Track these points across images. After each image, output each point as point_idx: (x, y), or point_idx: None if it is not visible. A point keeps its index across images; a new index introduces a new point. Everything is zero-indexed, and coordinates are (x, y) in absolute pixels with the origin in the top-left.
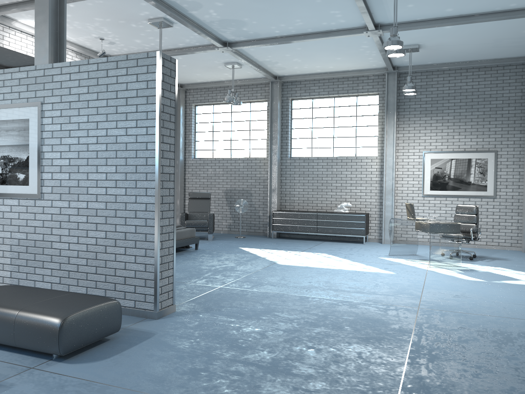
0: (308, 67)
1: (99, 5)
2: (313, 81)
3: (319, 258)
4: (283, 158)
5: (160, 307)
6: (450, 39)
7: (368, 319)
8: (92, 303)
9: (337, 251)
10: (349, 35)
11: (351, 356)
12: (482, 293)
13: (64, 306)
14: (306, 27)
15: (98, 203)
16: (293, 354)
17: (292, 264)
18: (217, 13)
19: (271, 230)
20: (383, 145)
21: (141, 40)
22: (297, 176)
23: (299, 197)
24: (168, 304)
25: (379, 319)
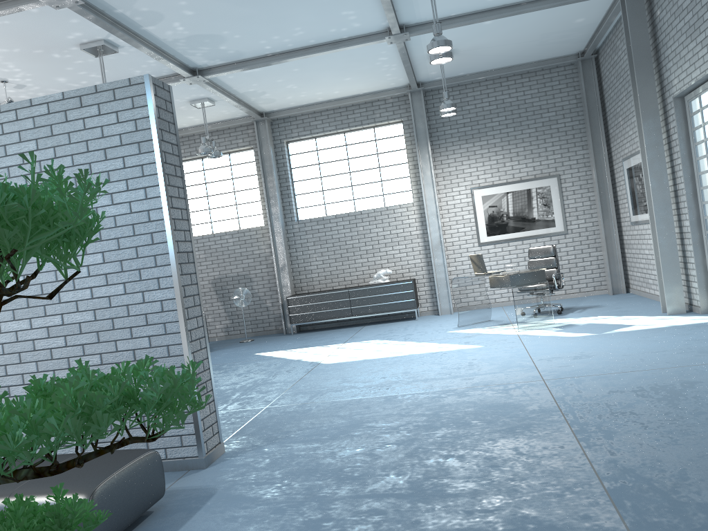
0: (306, 95)
1: (3, 28)
2: (313, 114)
3: (373, 347)
4: (288, 224)
5: (206, 450)
6: (489, 39)
7: (494, 406)
8: (122, 461)
9: (390, 334)
10: (366, 44)
11: (508, 454)
12: (602, 348)
13: (81, 473)
14: (308, 37)
15: (81, 313)
16: (431, 470)
17: (344, 361)
18: (185, 27)
19: (288, 324)
20: (419, 187)
21: (66, 77)
22: (311, 244)
23: (318, 273)
24: (215, 444)
25: (507, 403)
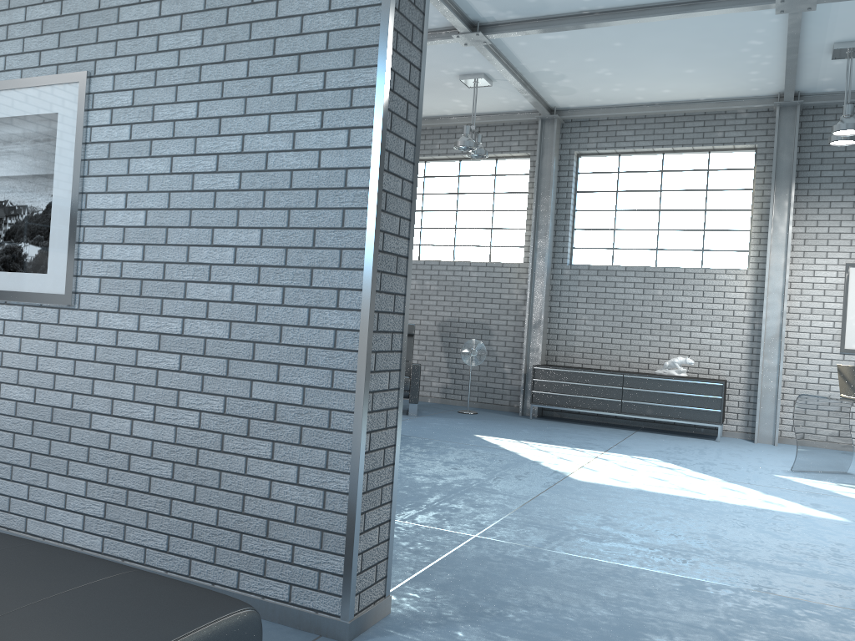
0: (621, 90)
1: None
2: (623, 120)
3: (651, 471)
4: (556, 266)
5: (357, 608)
6: None
7: None
8: (177, 623)
9: (677, 455)
10: (740, 8)
11: None
12: None
13: (90, 632)
14: None
15: (210, 323)
16: None
17: (605, 483)
18: None
19: (527, 402)
20: (762, 249)
21: None
22: (582, 301)
23: (584, 342)
24: (375, 598)
25: None
